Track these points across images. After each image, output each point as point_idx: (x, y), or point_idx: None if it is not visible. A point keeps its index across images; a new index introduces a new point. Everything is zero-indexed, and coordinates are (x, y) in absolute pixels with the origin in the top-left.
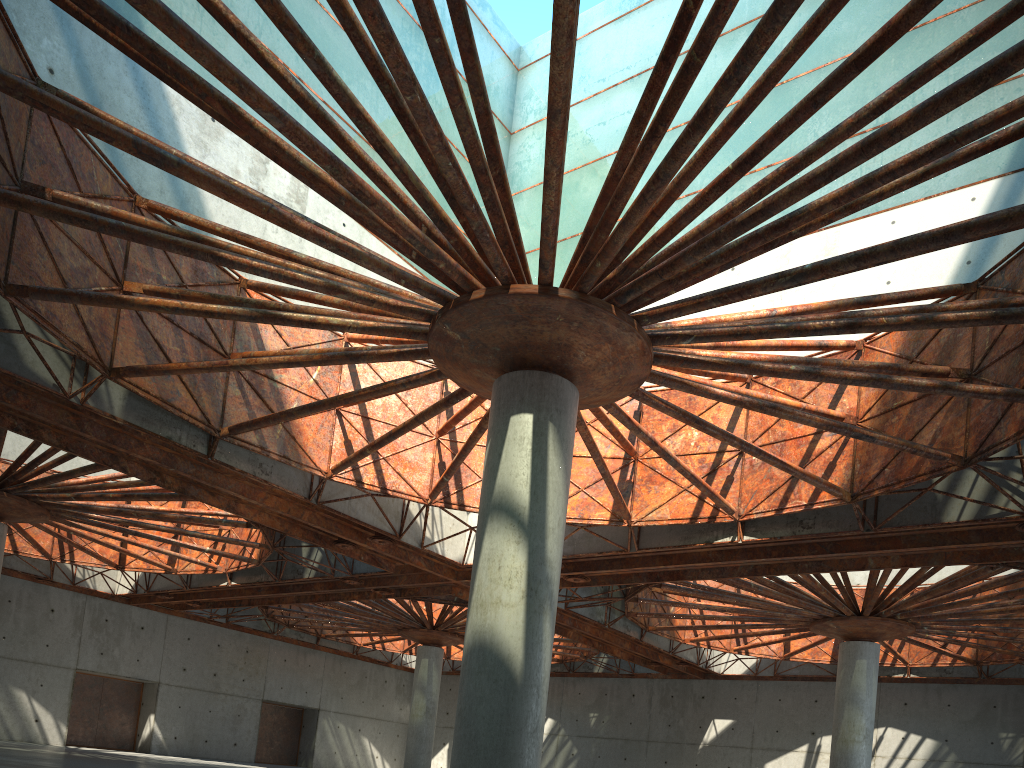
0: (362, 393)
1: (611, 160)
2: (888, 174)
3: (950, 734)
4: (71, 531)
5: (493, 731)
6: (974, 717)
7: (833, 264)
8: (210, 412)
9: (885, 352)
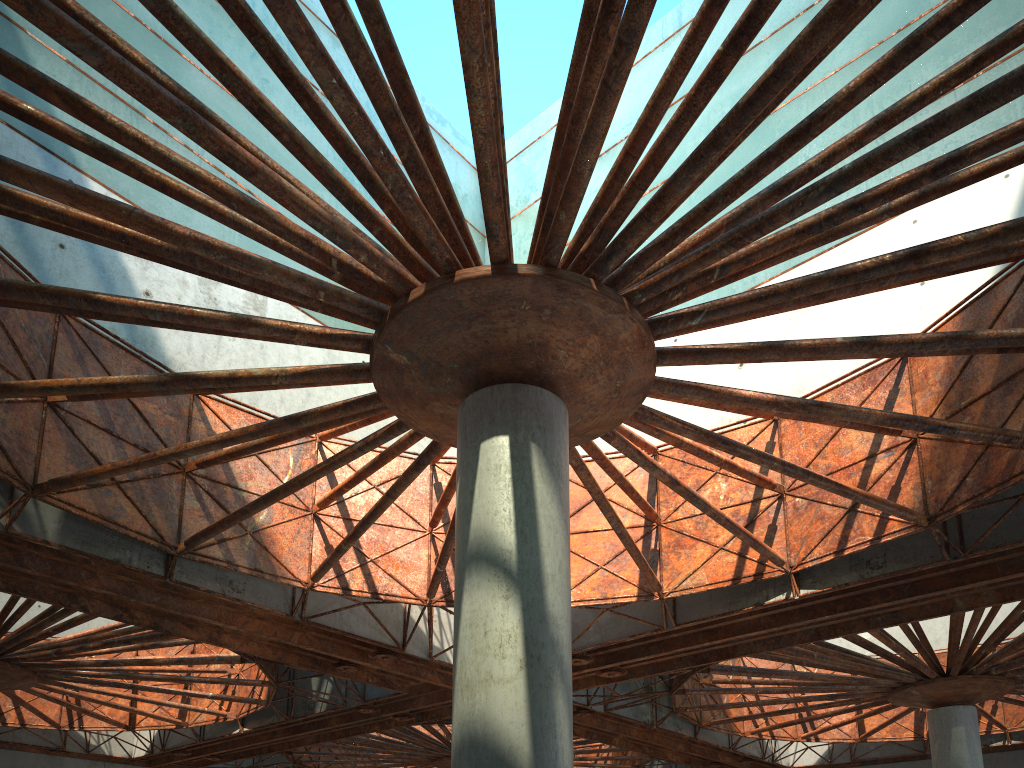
0: (317, 469)
1: None
2: (941, 23)
3: None
4: (67, 693)
5: None
6: None
7: (884, 152)
8: (164, 528)
9: None
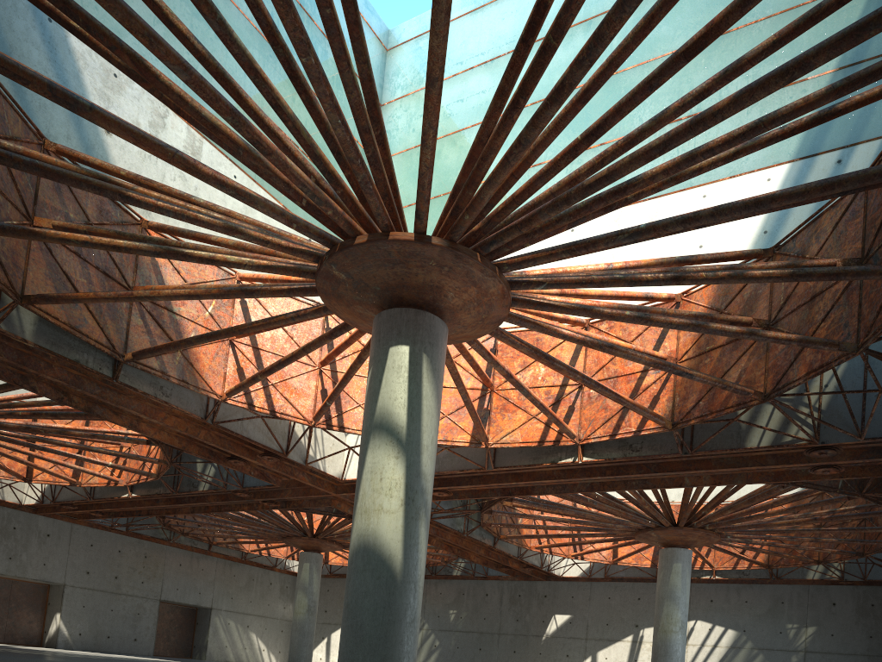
0: (255, 325)
1: (468, 132)
2: (708, 151)
3: (747, 625)
4: None
5: (377, 621)
6: (766, 611)
7: (664, 225)
8: (115, 339)
9: (699, 304)
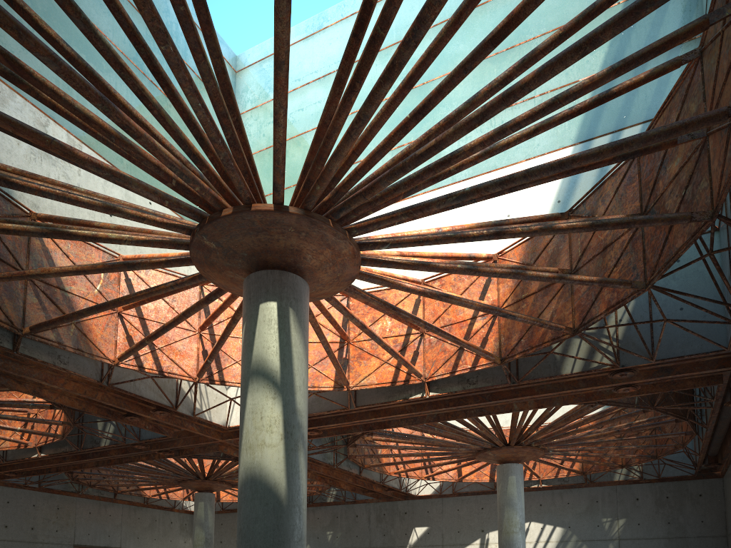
0: (139, 295)
1: (310, 135)
2: (516, 125)
3: (571, 522)
4: None
5: (268, 543)
6: (585, 509)
7: (485, 187)
8: (13, 315)
9: (513, 261)
